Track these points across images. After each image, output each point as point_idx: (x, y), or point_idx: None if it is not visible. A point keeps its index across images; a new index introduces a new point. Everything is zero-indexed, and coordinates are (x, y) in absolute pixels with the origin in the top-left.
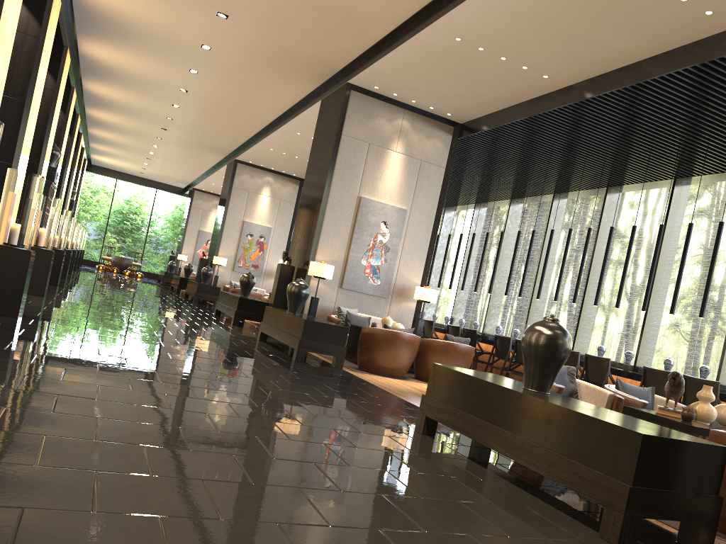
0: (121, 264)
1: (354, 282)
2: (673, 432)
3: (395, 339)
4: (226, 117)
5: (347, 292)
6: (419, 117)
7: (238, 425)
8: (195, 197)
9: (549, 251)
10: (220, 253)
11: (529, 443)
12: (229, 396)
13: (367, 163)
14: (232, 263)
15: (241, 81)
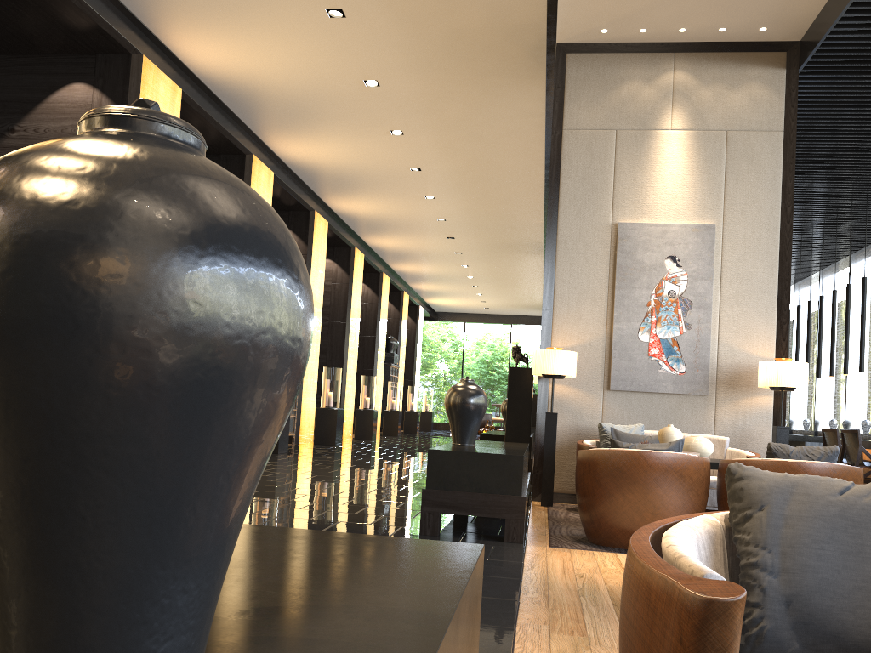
0: None
1: (632, 375)
2: None
3: (631, 468)
4: (491, 191)
5: (621, 395)
6: (707, 58)
7: None
8: None
9: None
10: None
11: None
12: None
13: (619, 165)
14: None
15: (454, 121)
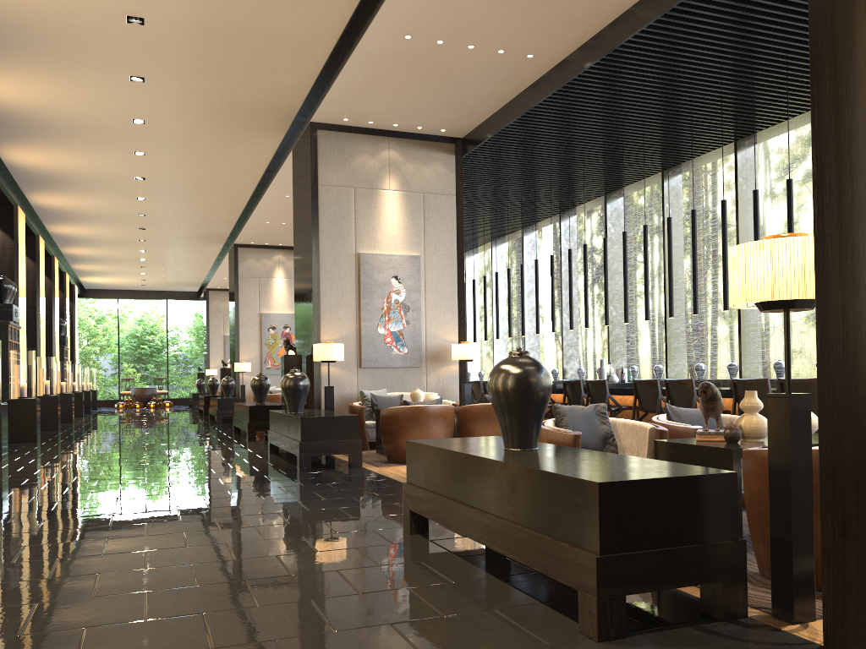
0: (143, 396)
1: (375, 356)
2: (669, 467)
3: (419, 416)
4: (202, 197)
5: (369, 370)
6: (409, 143)
7: (132, 580)
8: (211, 298)
9: (606, 265)
10: (241, 358)
11: (499, 521)
12: (156, 540)
13: (358, 212)
14: (258, 366)
15: (197, 151)
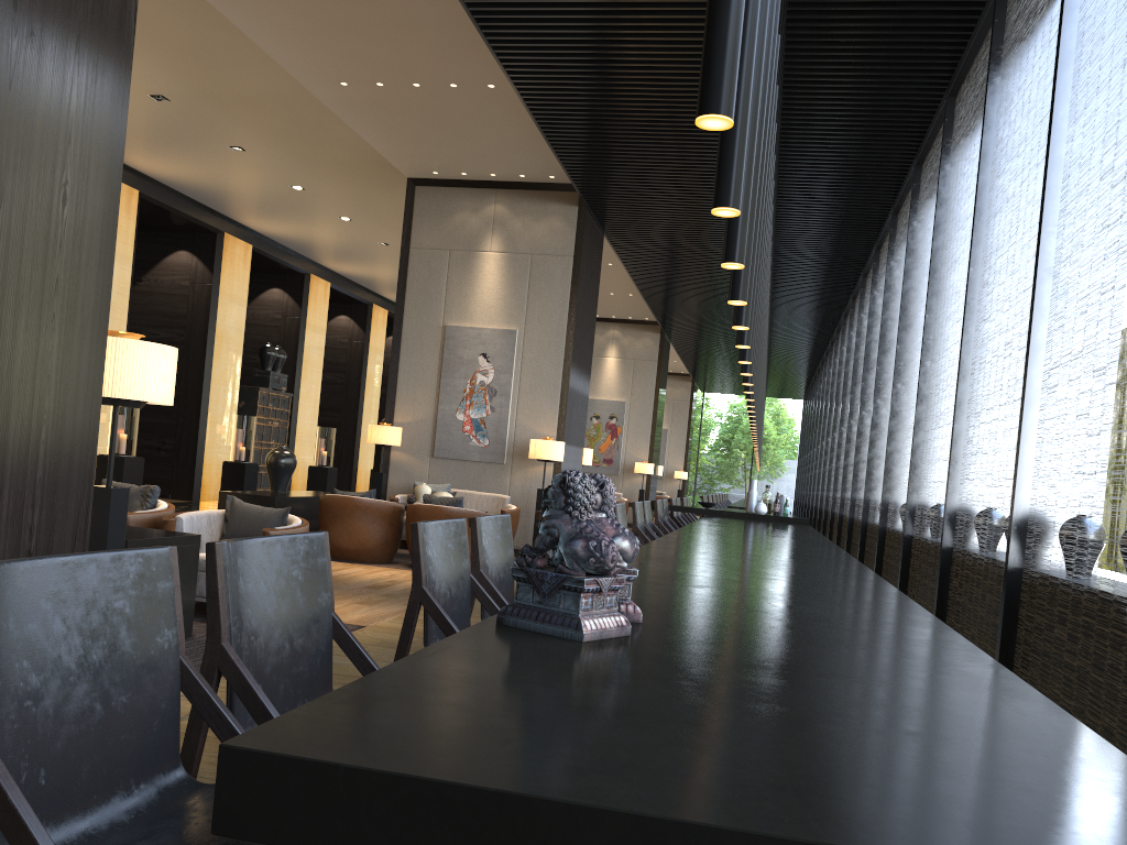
0: None
1: (450, 446)
2: None
3: (335, 507)
4: None
5: (443, 461)
6: (520, 194)
7: None
8: None
9: None
10: None
11: None
12: None
13: (450, 278)
14: None
15: (387, 213)
